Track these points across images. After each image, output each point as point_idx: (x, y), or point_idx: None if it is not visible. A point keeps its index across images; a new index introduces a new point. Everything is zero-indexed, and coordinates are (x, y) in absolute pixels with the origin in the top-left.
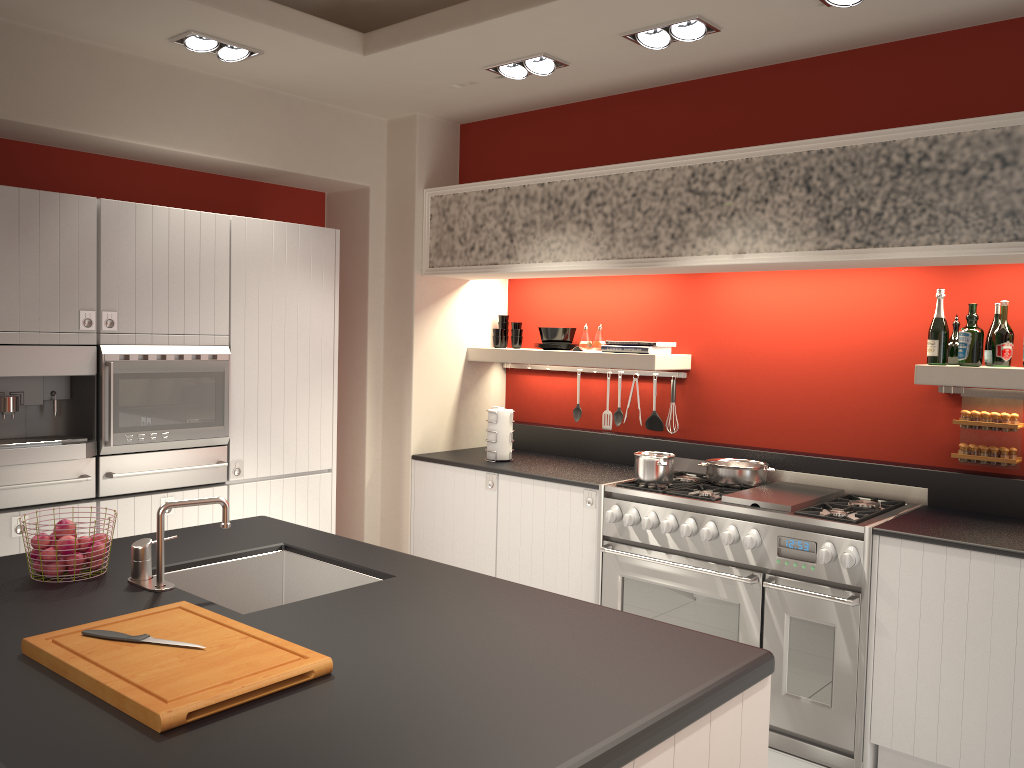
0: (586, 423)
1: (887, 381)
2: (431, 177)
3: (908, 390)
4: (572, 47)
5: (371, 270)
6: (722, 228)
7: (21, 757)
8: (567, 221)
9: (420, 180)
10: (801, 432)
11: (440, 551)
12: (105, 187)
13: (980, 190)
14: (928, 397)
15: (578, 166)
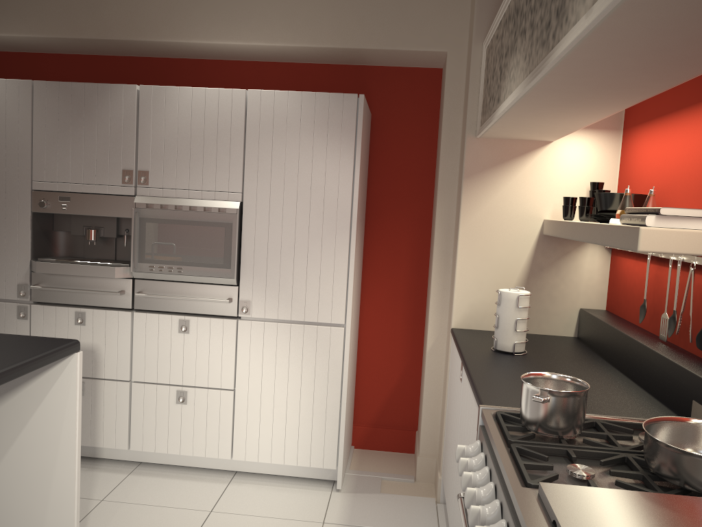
0: (655, 327)
1: None
2: None
3: None
4: None
5: (444, 137)
6: None
7: None
8: (518, 36)
9: (479, 33)
10: None
11: (449, 436)
12: (237, 84)
13: None
14: None
15: None
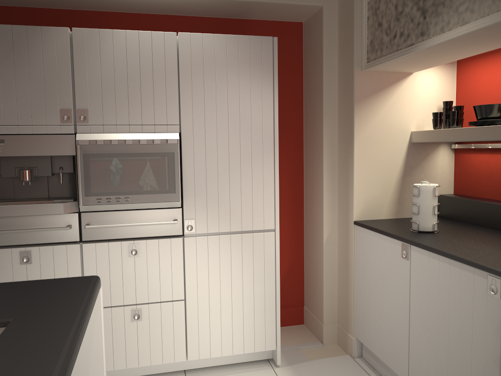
0: None
1: None
2: None
3: None
4: None
5: (325, 73)
6: None
7: None
8: None
9: None
10: None
11: (371, 304)
12: None
13: None
14: None
15: None
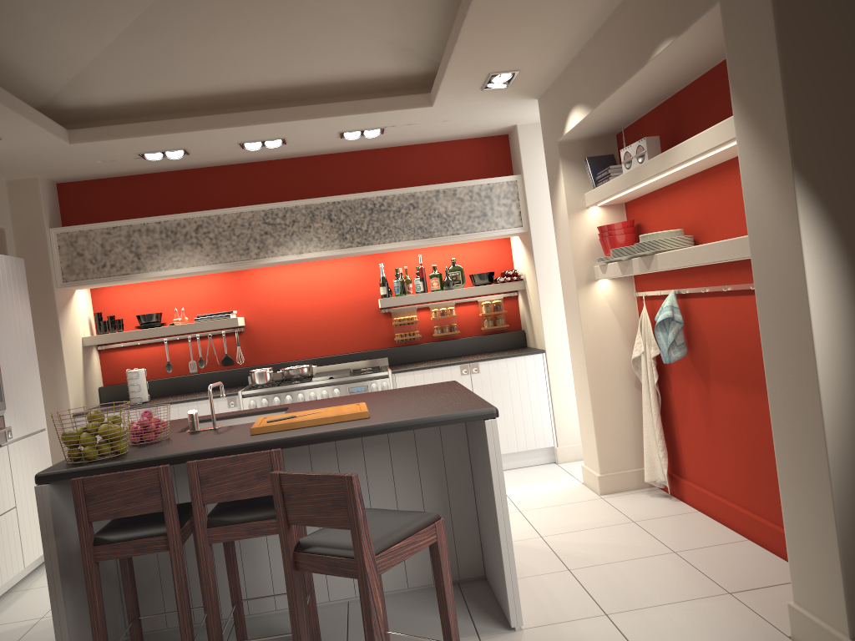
0: (175, 373)
1: (356, 312)
2: (51, 220)
3: (366, 314)
4: (204, 146)
5: None
6: (288, 241)
7: (352, 426)
8: (183, 243)
9: (47, 222)
10: (317, 346)
11: None
12: None
13: (407, 218)
14: (376, 316)
15: (168, 210)
